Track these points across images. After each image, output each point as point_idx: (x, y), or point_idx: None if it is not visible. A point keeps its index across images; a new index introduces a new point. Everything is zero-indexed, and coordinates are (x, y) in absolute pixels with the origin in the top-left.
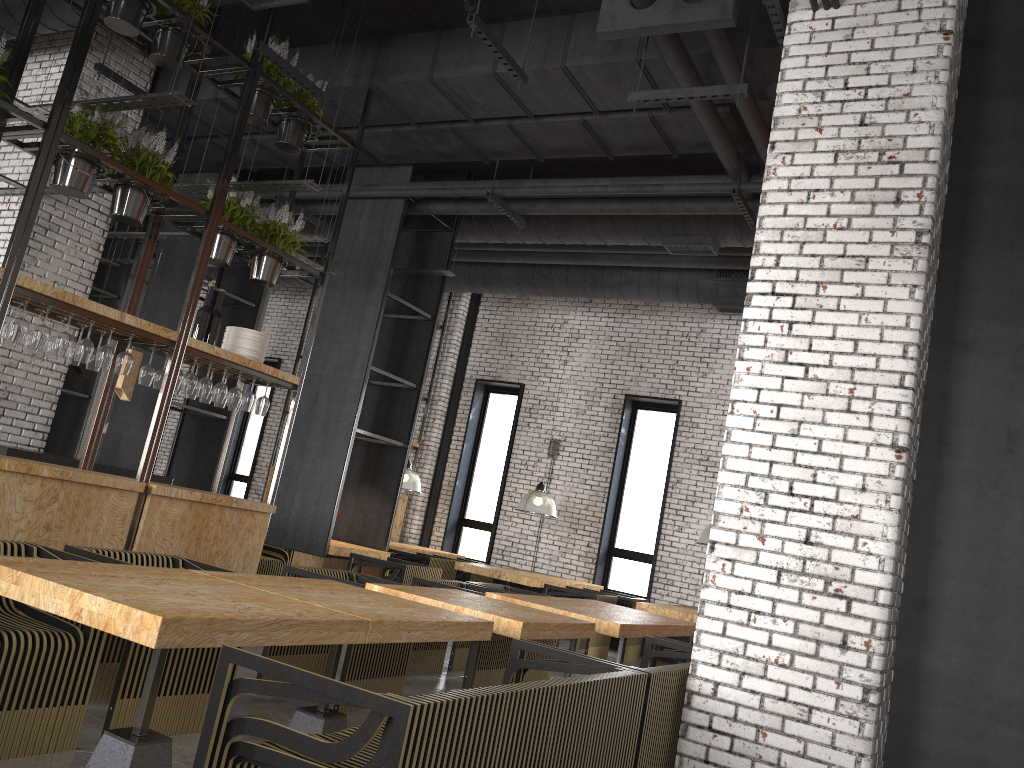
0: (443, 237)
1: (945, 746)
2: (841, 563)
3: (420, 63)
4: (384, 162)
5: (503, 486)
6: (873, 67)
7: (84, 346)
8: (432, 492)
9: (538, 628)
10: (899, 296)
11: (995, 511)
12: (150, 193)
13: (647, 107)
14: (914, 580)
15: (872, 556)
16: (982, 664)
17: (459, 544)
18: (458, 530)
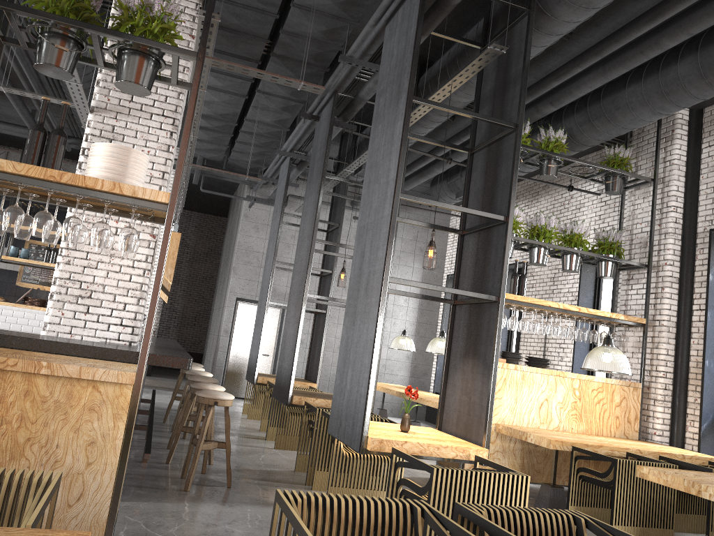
0: (522, 25)
1: None
2: None
3: None
4: None
5: None
6: None
7: None
8: (677, 377)
9: None
10: None
11: None
12: None
13: None
14: None
15: None
16: None
17: None
18: None
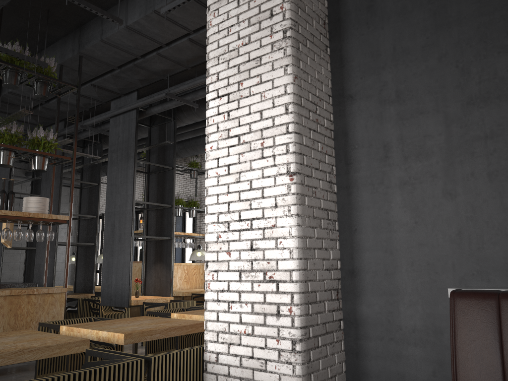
0: (171, 124)
1: (379, 367)
2: (270, 258)
3: (96, 33)
4: (122, 93)
5: None
6: None
7: None
8: None
9: (143, 335)
10: (279, 75)
11: (384, 200)
12: None
13: None
14: (346, 258)
15: (285, 249)
16: (392, 306)
17: None
18: None
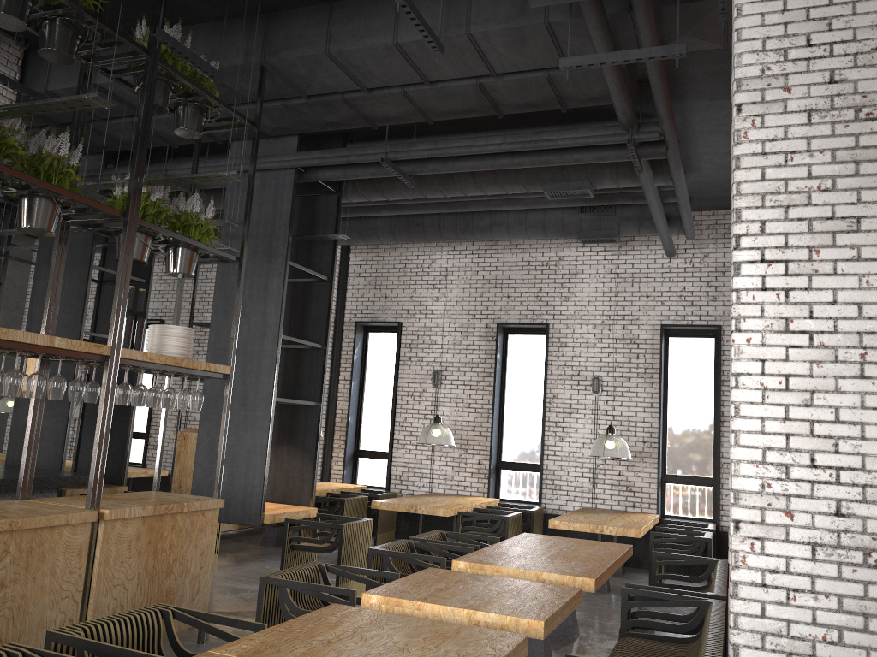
0: (329, 200)
1: None
2: None
3: (314, 37)
4: (270, 134)
5: (393, 417)
6: (835, 22)
7: (13, 379)
8: (327, 430)
9: (552, 619)
10: None
11: None
12: (60, 200)
13: (545, 67)
14: None
15: None
16: None
17: (357, 474)
18: (355, 461)
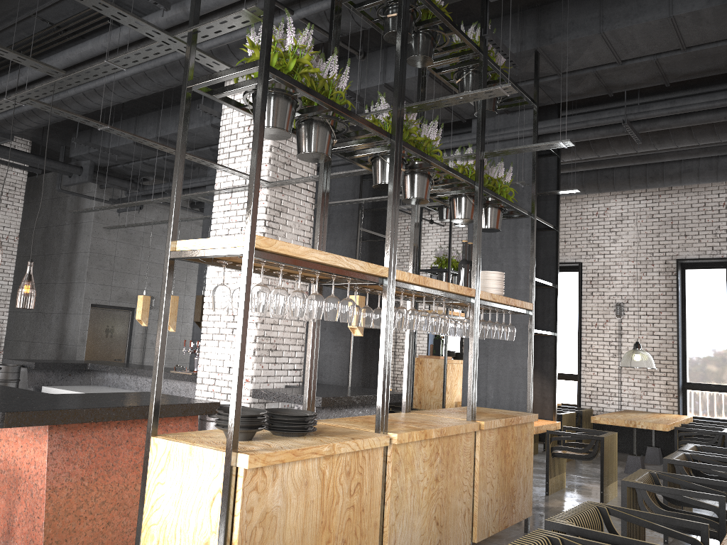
0: (548, 161)
1: None
2: None
3: (586, 21)
4: (510, 110)
5: (580, 344)
6: None
7: (425, 317)
8: None
9: None
10: None
11: None
12: (432, 175)
13: None
14: None
15: None
16: None
17: None
18: None
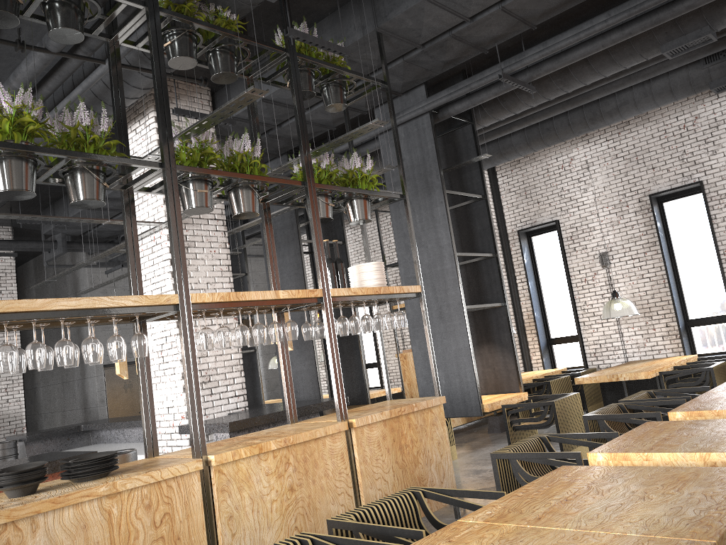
0: (465, 131)
1: None
2: None
3: None
4: (401, 91)
5: (574, 304)
6: None
7: (258, 330)
8: (518, 328)
9: None
10: None
11: None
12: (255, 186)
13: None
14: None
15: None
16: None
17: (555, 359)
18: (550, 349)
